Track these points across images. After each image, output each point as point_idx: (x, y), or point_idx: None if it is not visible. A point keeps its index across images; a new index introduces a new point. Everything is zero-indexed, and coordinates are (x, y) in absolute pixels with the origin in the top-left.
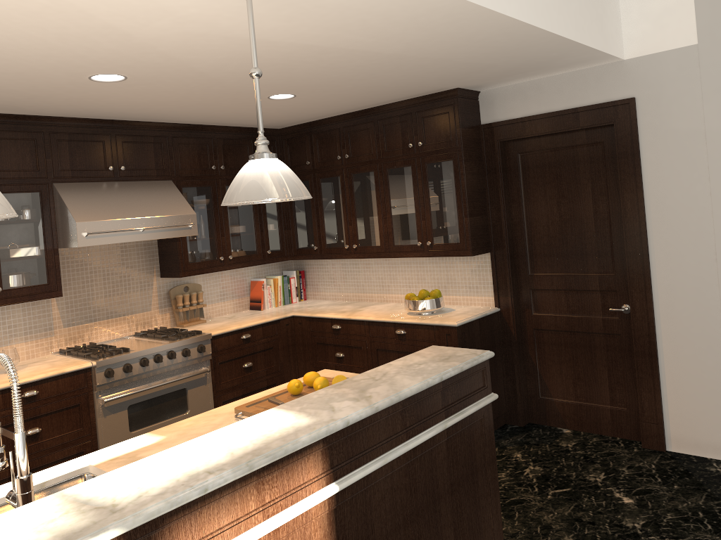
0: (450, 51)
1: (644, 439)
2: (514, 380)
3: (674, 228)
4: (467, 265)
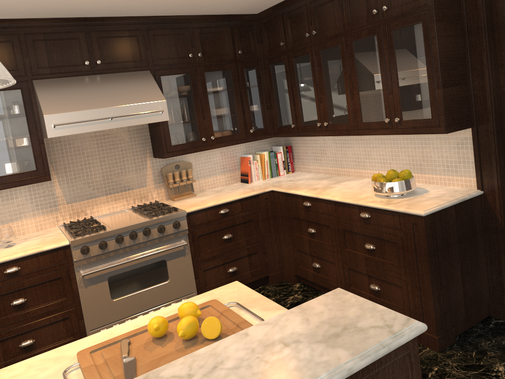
0: None
1: None
2: (500, 272)
3: None
4: (444, 142)
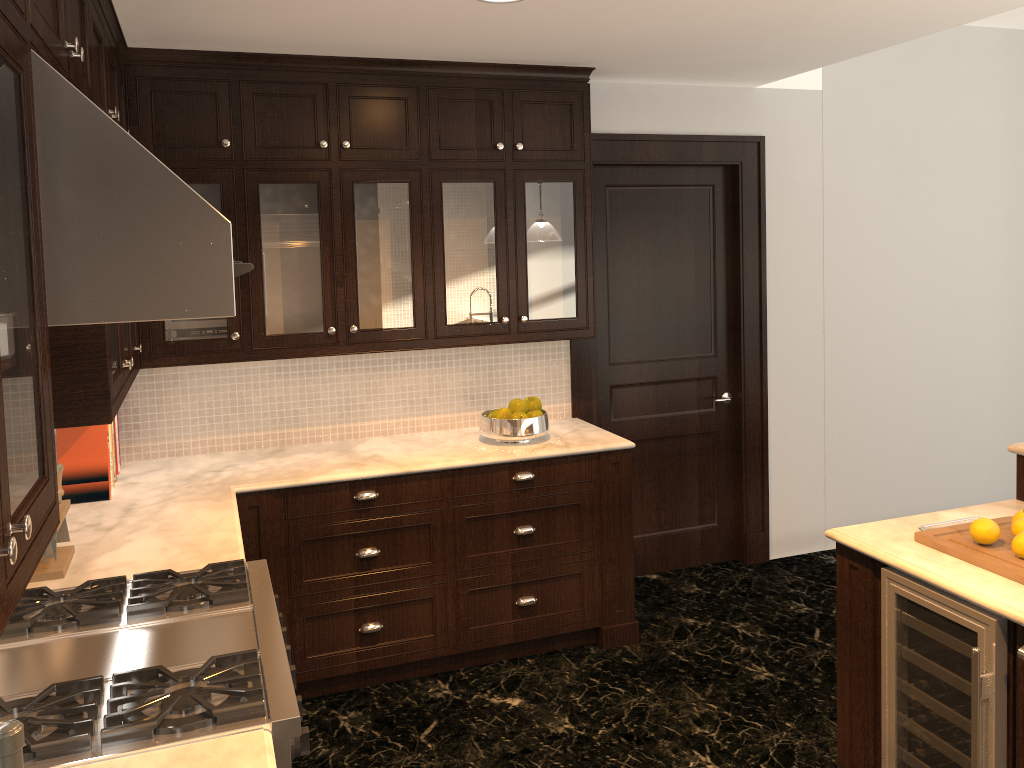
0: (840, 21)
1: (750, 554)
2: None
3: (789, 297)
4: (528, 356)
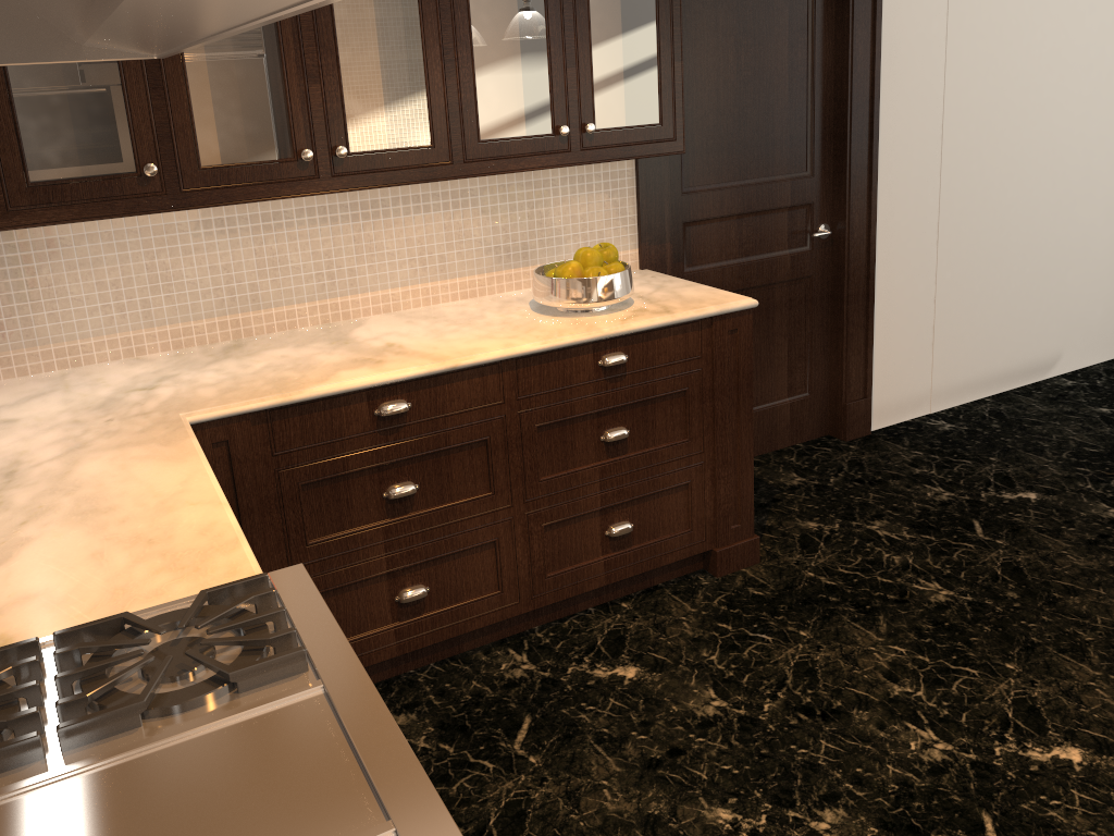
0: None
1: (850, 428)
2: None
3: (905, 91)
4: (580, 186)
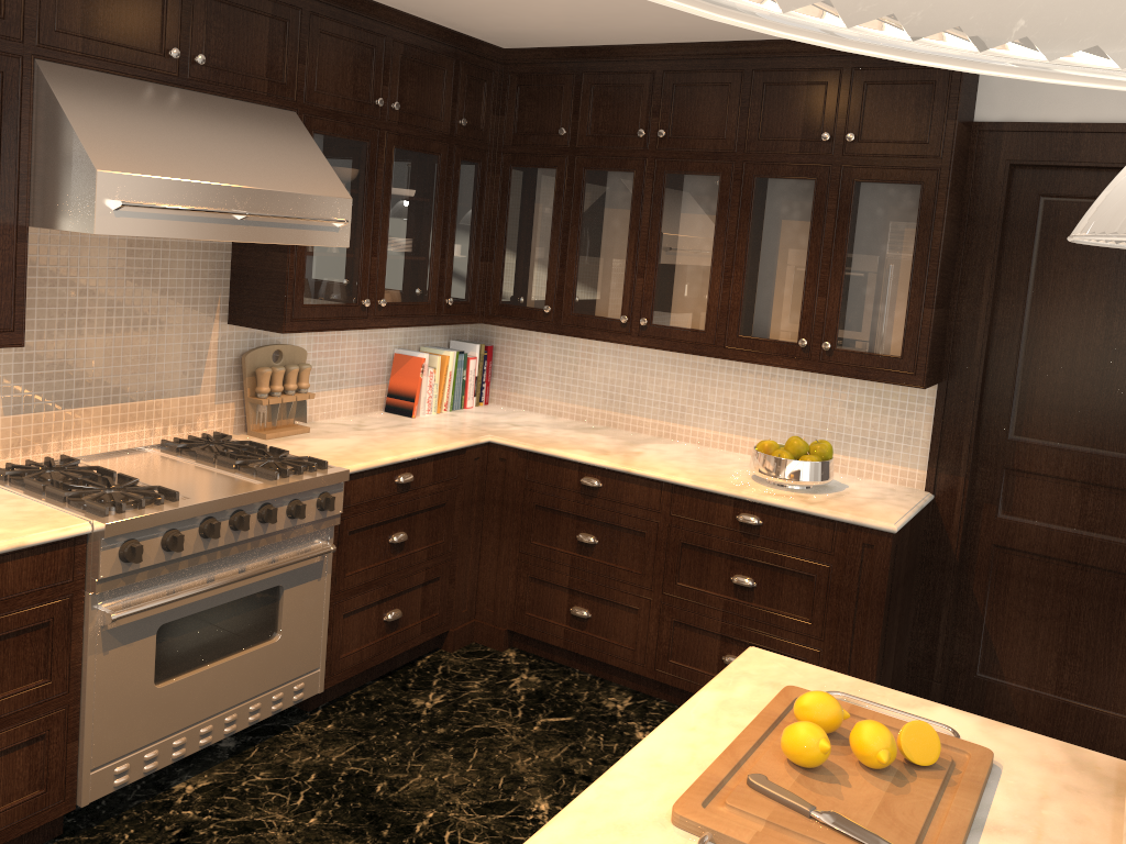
0: None
1: None
2: (935, 637)
3: None
4: (876, 398)
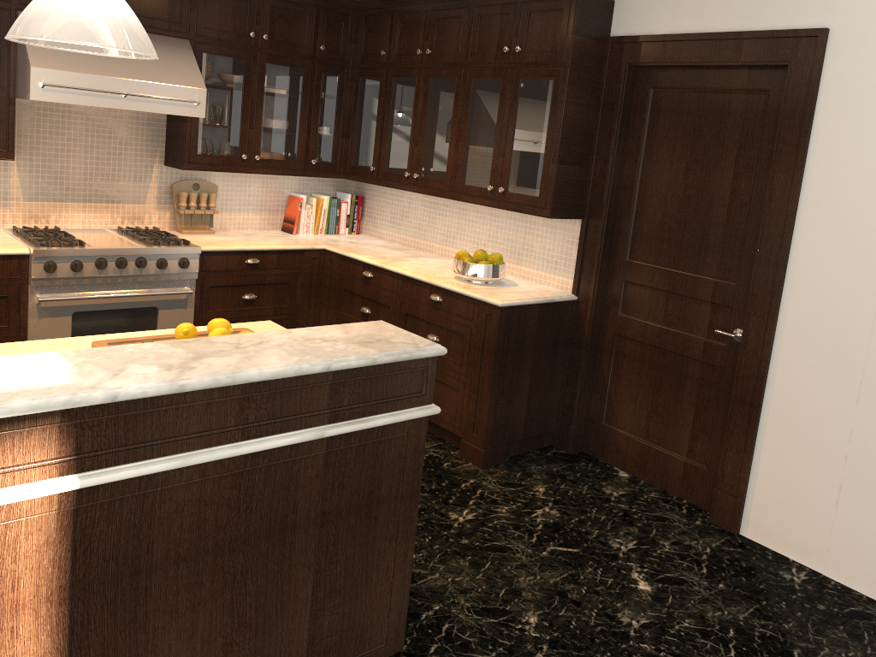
0: None
1: (714, 512)
2: (574, 394)
3: (831, 237)
4: (550, 230)
